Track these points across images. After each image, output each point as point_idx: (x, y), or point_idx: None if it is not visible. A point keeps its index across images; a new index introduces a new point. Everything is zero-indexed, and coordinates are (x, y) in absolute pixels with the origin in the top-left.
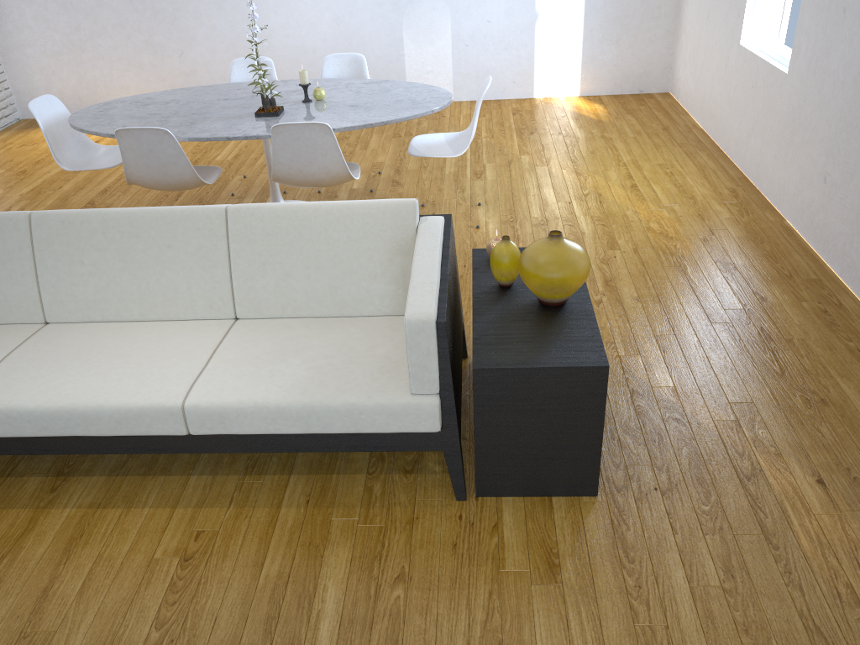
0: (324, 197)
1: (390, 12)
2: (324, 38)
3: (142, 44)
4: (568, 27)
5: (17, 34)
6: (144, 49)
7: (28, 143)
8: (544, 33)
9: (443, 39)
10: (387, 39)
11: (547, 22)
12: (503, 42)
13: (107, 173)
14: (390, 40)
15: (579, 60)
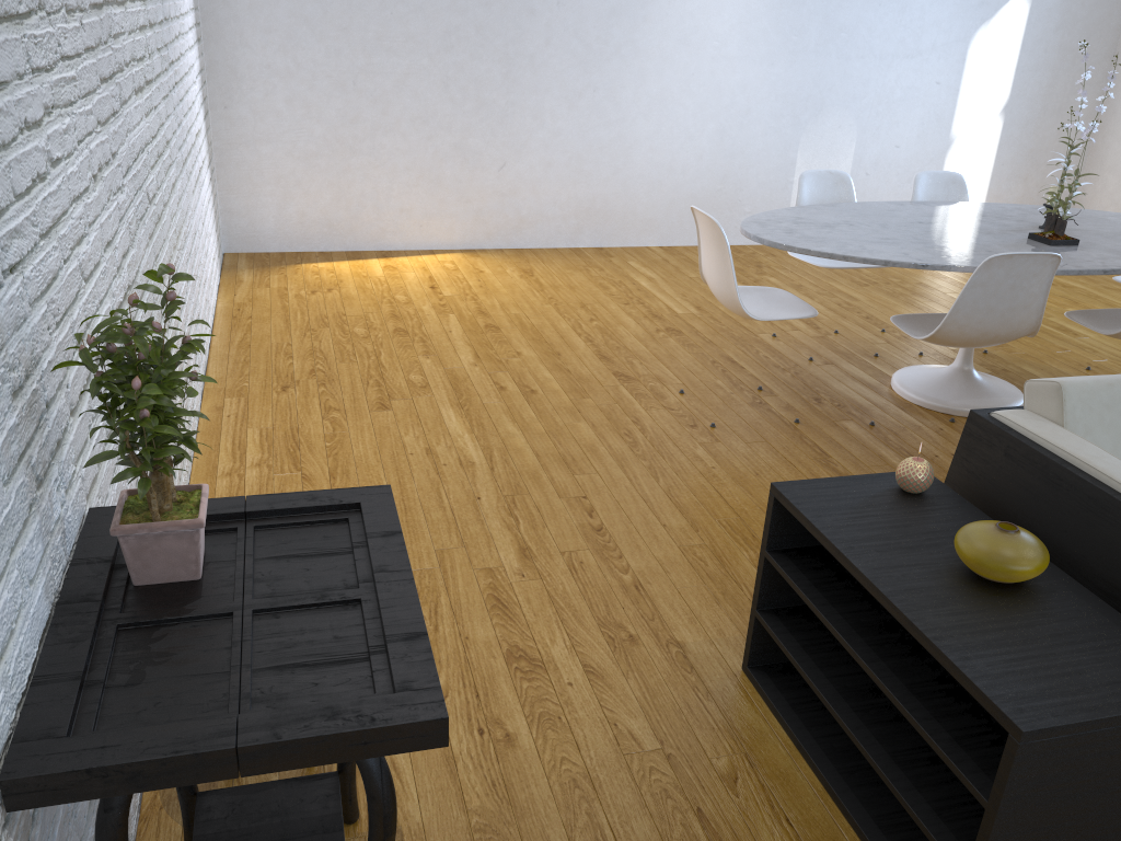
0: (942, 361)
1: (788, 127)
2: (700, 155)
3: (448, 148)
4: (979, 159)
5: (252, 121)
6: (450, 155)
7: (315, 288)
8: (953, 164)
9: (842, 165)
10: (777, 161)
11: (959, 151)
12: (908, 172)
13: (551, 331)
14: (781, 163)
15: (983, 198)
